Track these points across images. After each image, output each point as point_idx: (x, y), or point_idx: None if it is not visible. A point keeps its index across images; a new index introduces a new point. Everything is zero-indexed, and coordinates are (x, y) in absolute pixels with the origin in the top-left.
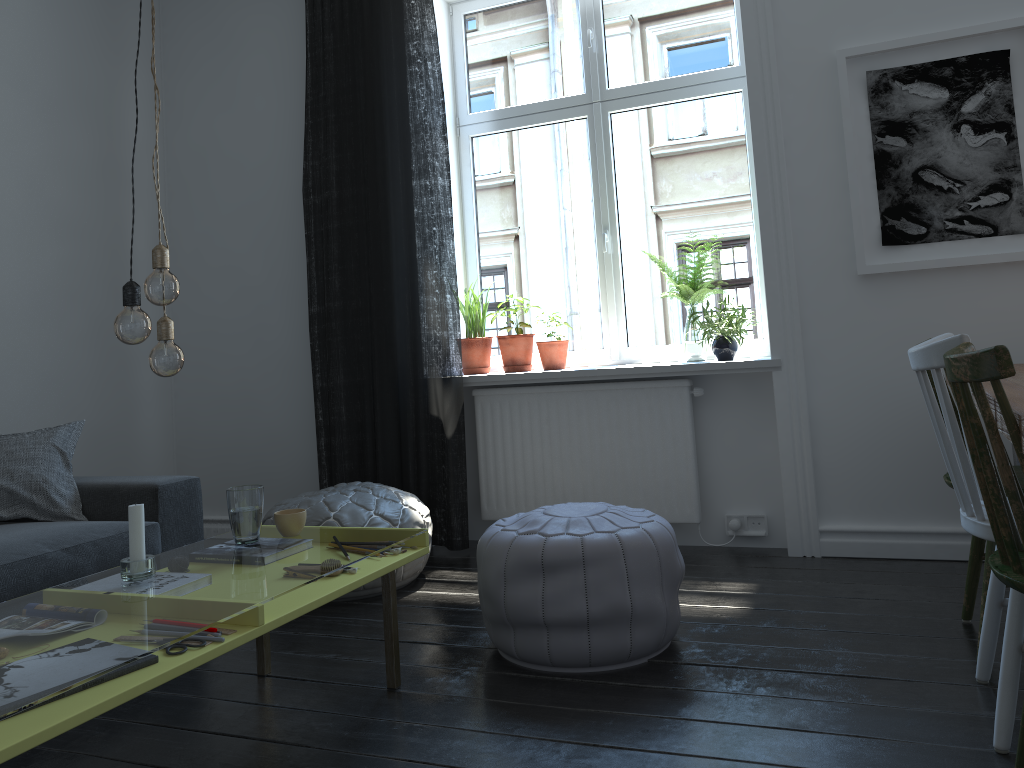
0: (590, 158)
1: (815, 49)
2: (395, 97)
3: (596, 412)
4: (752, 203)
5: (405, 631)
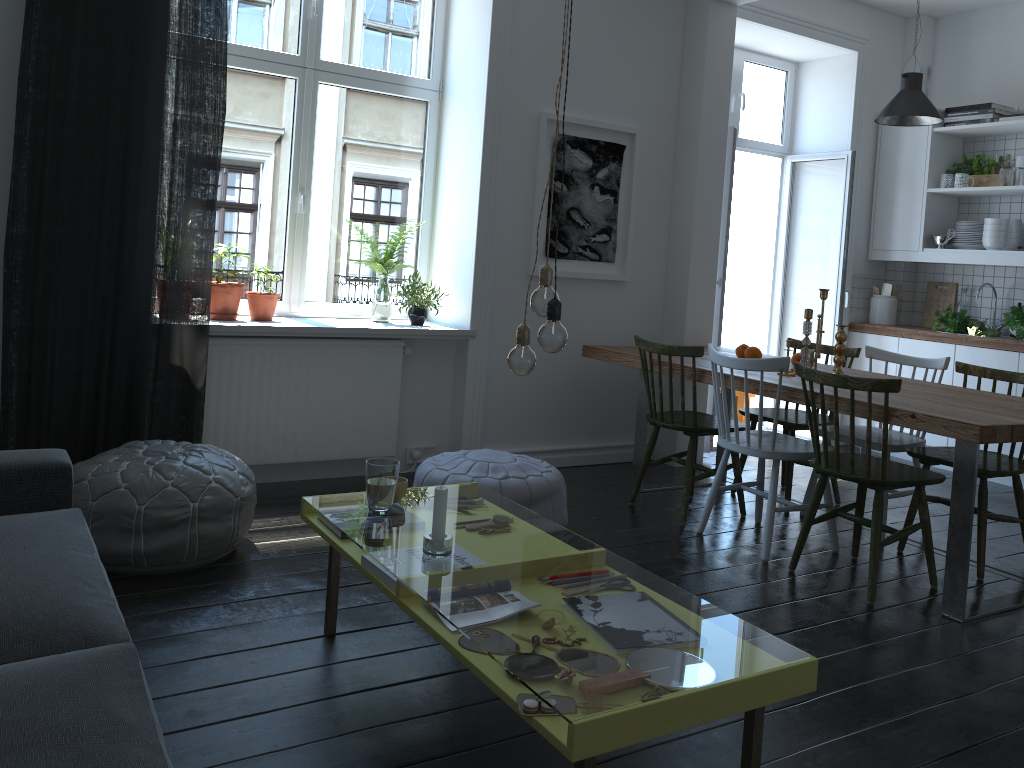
0: (296, 119)
1: (528, 104)
2: (174, 10)
3: (325, 365)
4: (423, 196)
5: (345, 575)
